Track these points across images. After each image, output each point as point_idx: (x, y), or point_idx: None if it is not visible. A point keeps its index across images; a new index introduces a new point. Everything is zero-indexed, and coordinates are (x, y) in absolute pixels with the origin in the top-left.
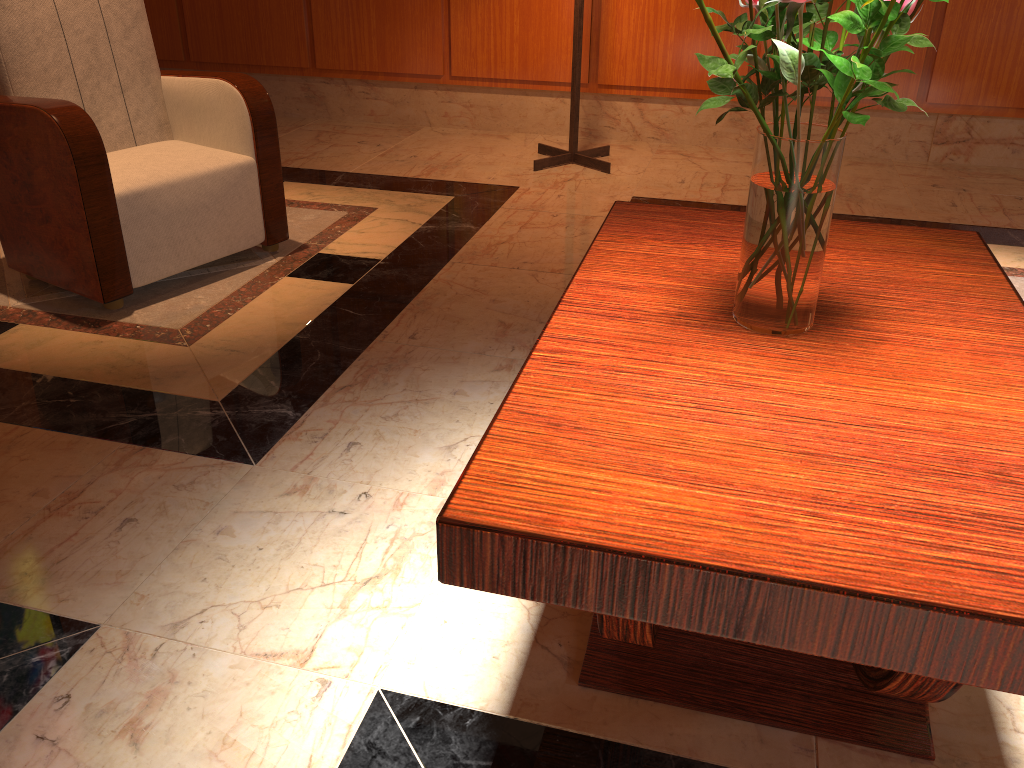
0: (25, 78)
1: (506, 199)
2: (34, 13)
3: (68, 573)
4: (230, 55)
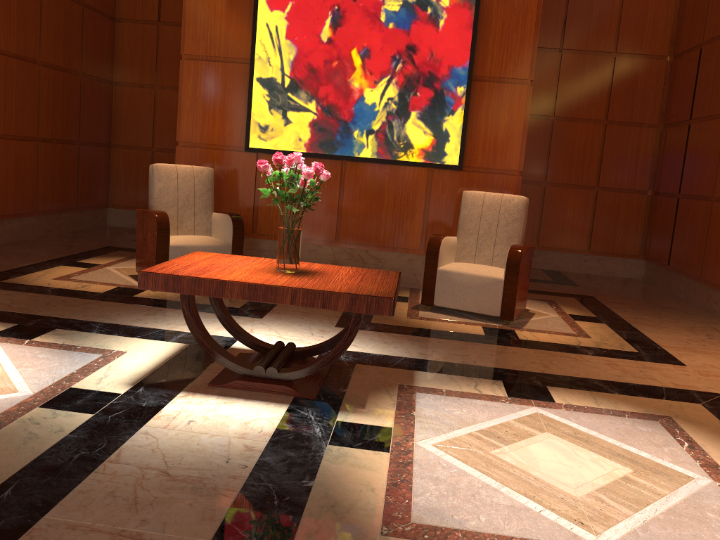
0: (461, 231)
1: (653, 362)
2: (473, 210)
3: (280, 315)
4: (713, 278)
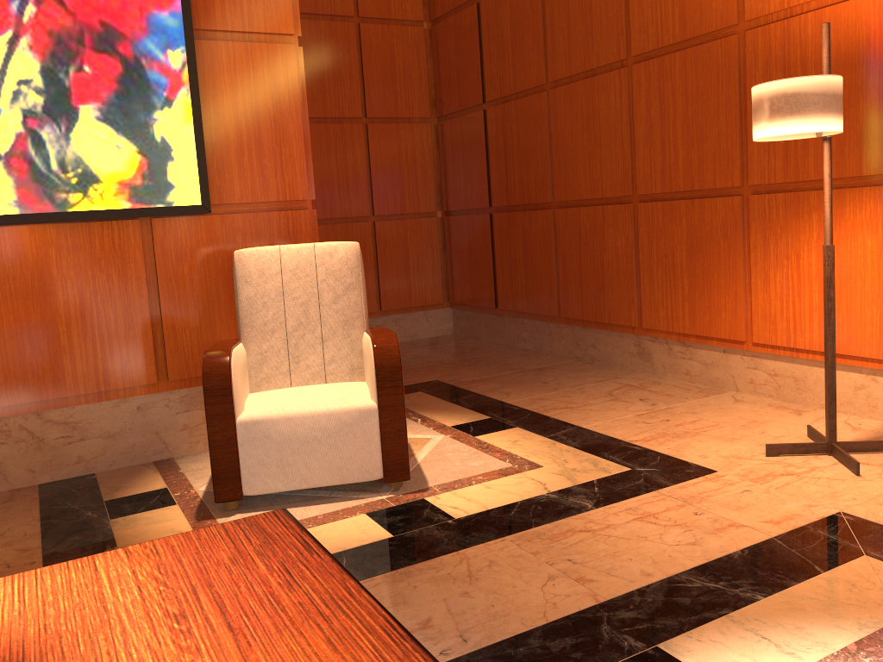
0: (250, 329)
1: (677, 482)
2: (265, 285)
3: None
4: (584, 313)
